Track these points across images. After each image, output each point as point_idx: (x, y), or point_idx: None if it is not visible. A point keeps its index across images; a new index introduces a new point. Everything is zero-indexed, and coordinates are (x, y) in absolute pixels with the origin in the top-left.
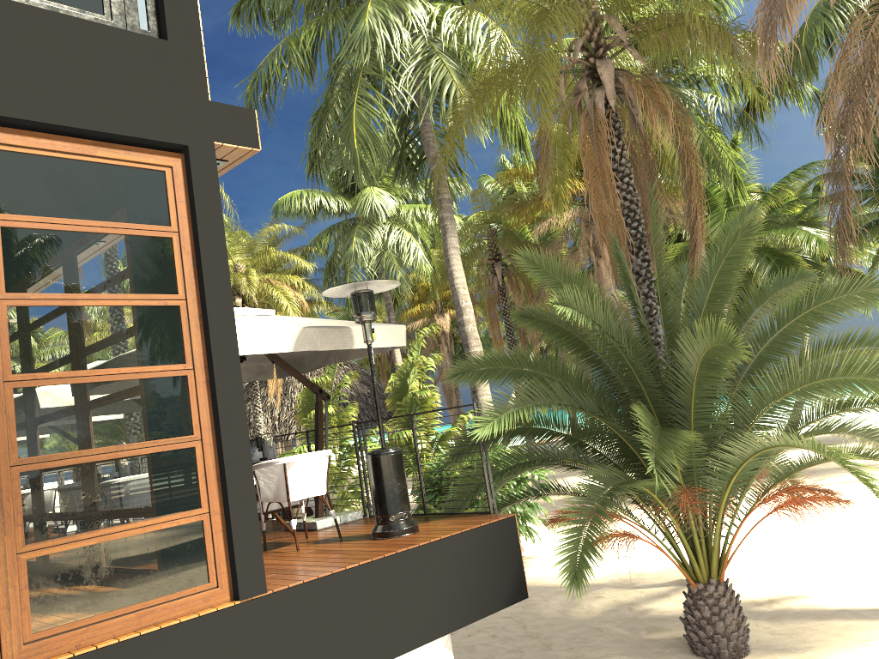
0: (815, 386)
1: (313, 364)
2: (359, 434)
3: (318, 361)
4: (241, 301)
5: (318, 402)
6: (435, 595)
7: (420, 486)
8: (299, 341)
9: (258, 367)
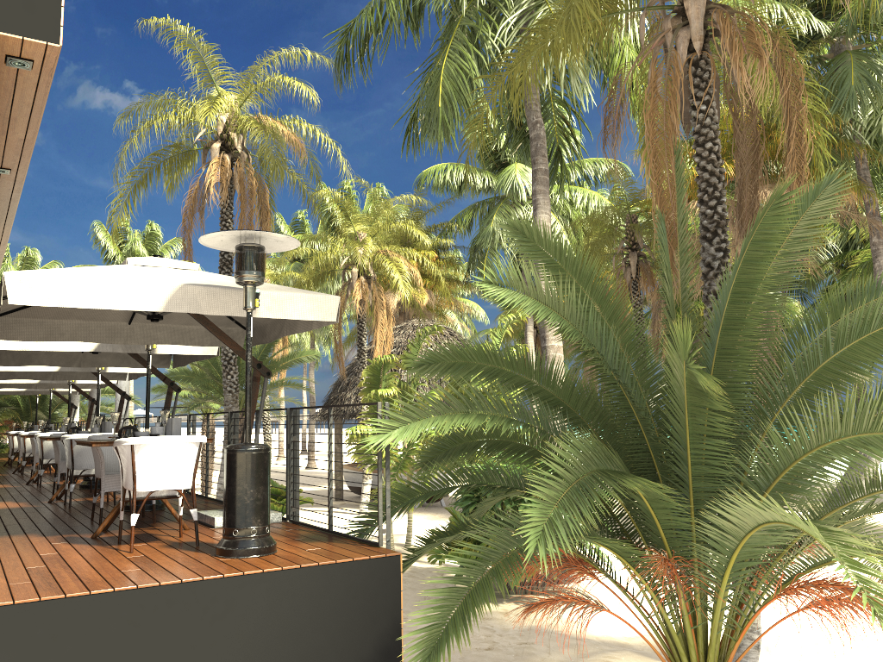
0: (861, 442)
1: (272, 334)
2: (290, 422)
3: (275, 331)
4: (357, 271)
5: (254, 379)
6: (239, 645)
7: (328, 496)
8: (174, 299)
9: (226, 332)
